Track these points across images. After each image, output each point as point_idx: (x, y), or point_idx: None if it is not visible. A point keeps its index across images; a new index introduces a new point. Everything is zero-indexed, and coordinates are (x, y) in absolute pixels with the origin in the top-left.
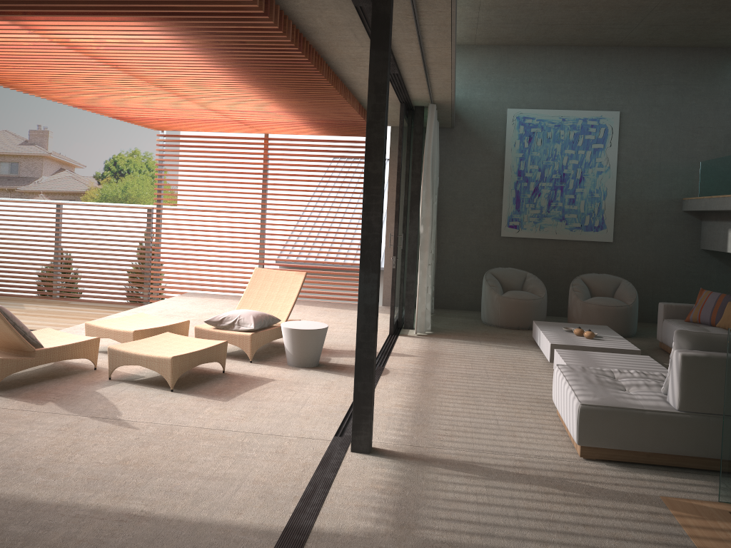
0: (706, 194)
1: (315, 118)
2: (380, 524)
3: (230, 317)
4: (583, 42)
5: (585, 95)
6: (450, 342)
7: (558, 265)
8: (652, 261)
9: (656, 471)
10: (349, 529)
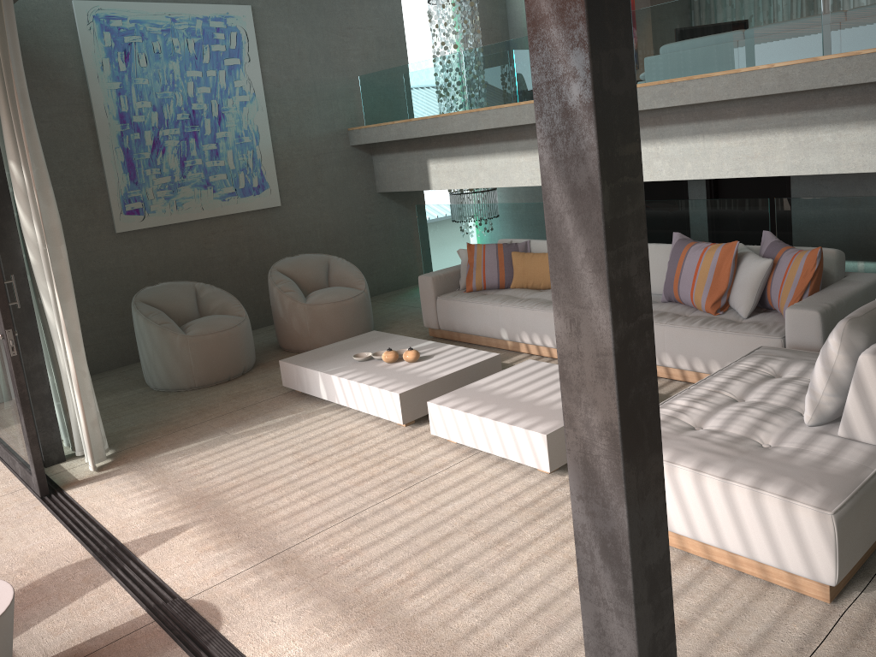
0: (380, 119)
1: None
2: None
3: None
4: None
5: None
6: (185, 458)
7: (216, 258)
8: (331, 221)
9: None
10: None
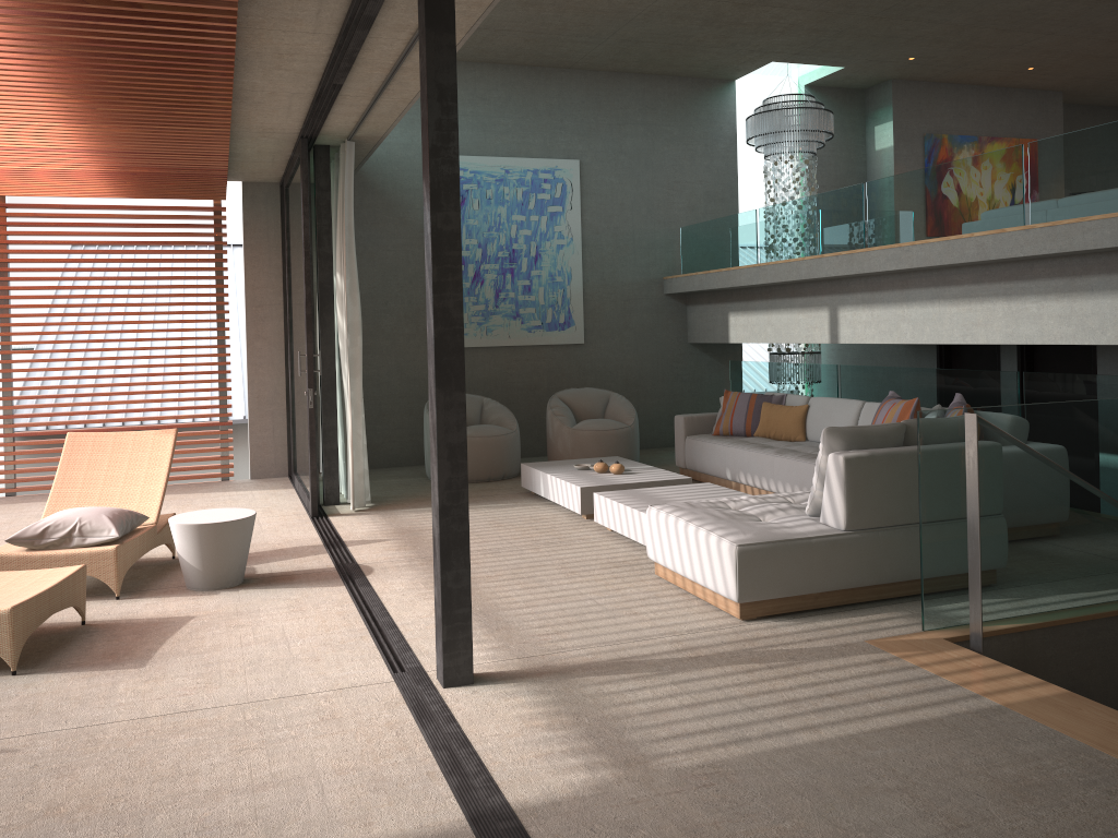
0: (693, 270)
1: (135, 164)
2: (597, 769)
3: (61, 524)
4: (527, 60)
5: (532, 137)
6: (416, 513)
7: (516, 384)
8: (634, 365)
9: (831, 615)
10: (563, 789)
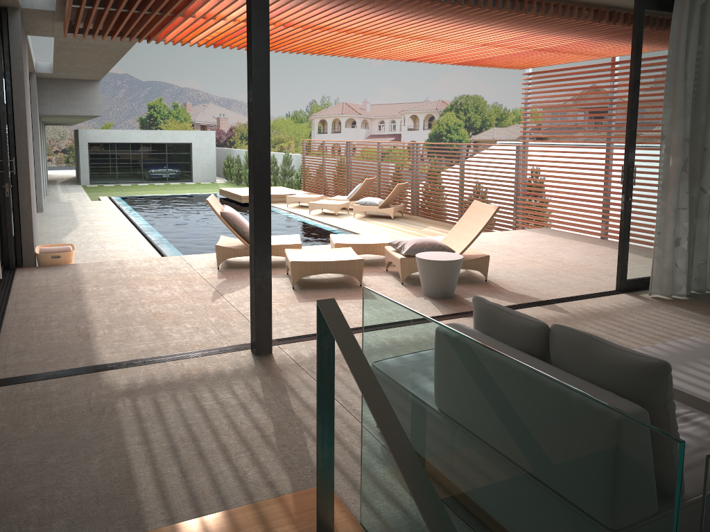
0: None
1: (580, 35)
2: (127, 386)
3: (402, 241)
4: None
5: None
6: (669, 312)
7: None
8: None
9: None
10: (110, 380)
